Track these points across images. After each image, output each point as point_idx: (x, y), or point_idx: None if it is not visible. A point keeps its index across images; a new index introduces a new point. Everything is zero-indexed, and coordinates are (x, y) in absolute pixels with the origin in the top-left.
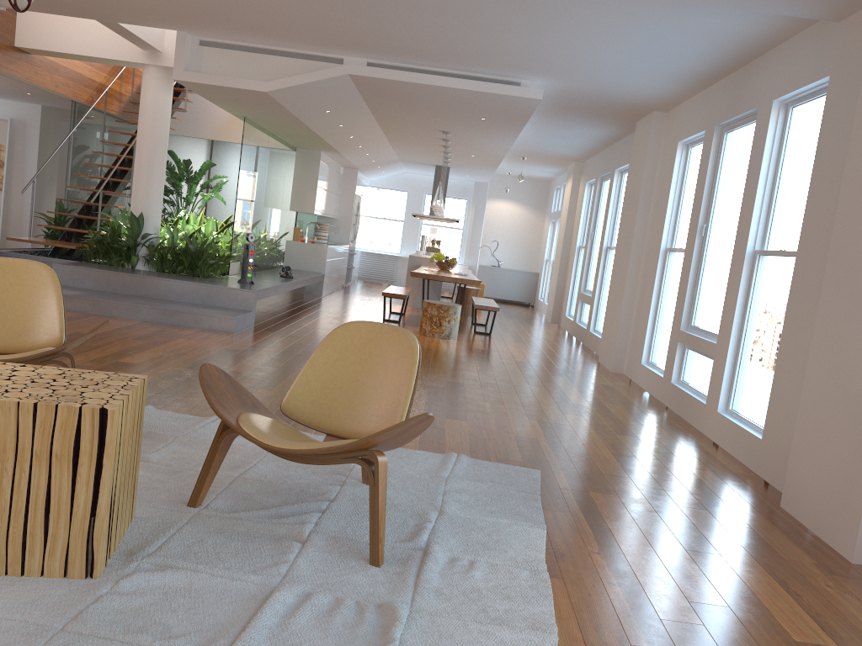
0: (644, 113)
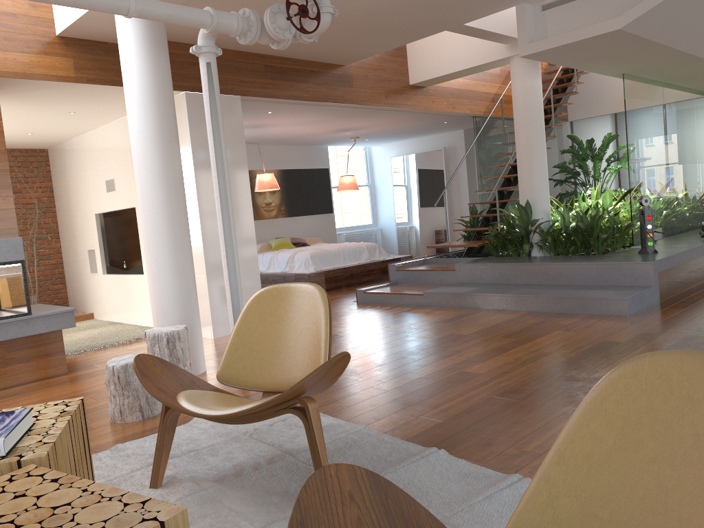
0: None
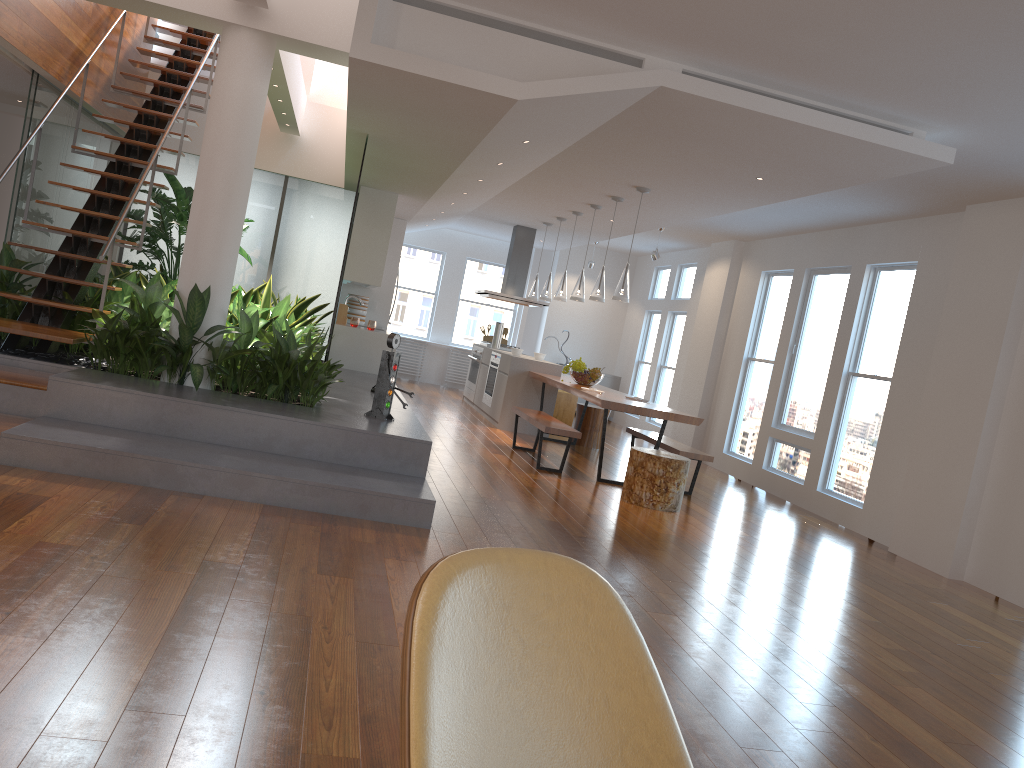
0: (1009, 196)
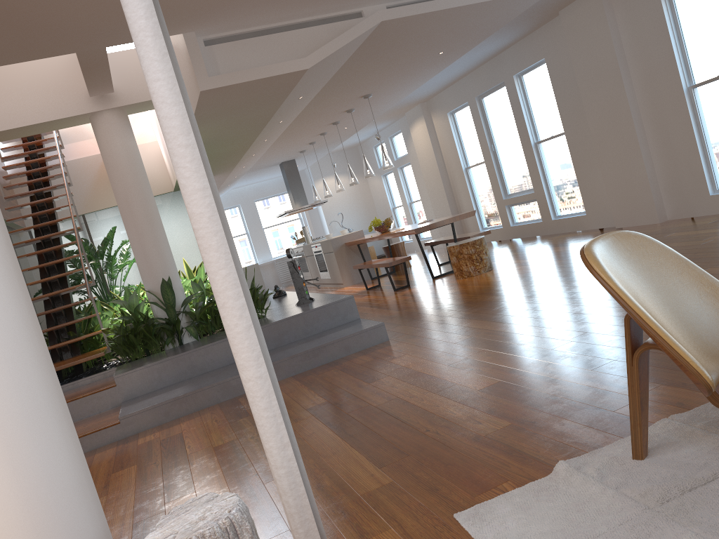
0: None
